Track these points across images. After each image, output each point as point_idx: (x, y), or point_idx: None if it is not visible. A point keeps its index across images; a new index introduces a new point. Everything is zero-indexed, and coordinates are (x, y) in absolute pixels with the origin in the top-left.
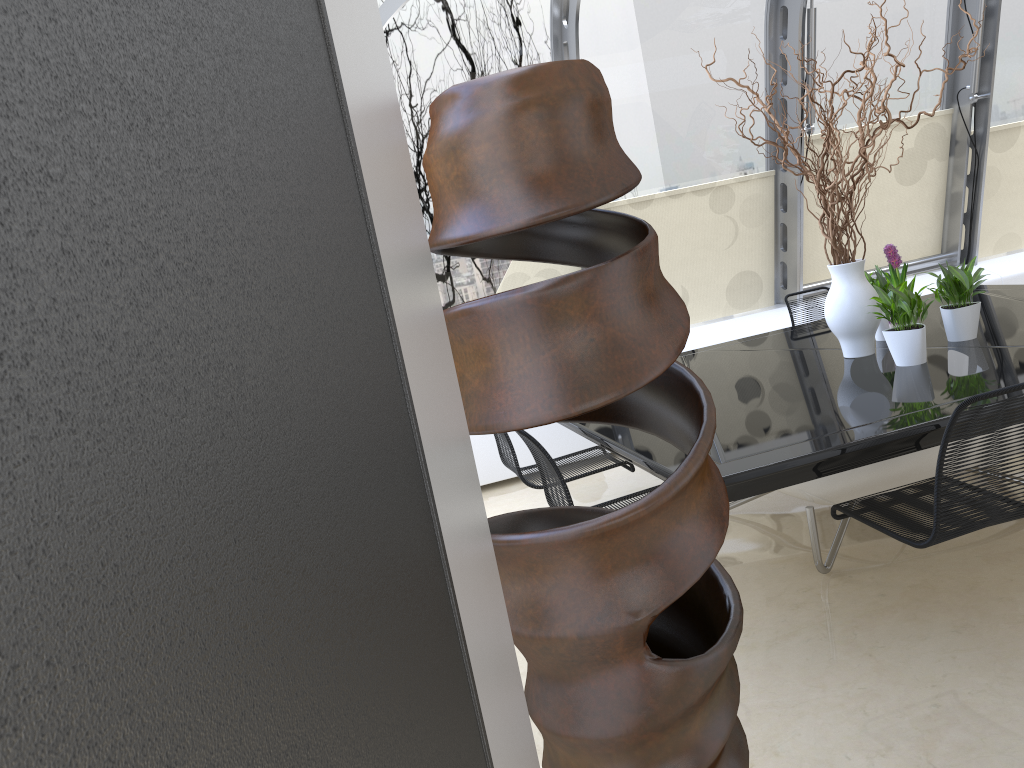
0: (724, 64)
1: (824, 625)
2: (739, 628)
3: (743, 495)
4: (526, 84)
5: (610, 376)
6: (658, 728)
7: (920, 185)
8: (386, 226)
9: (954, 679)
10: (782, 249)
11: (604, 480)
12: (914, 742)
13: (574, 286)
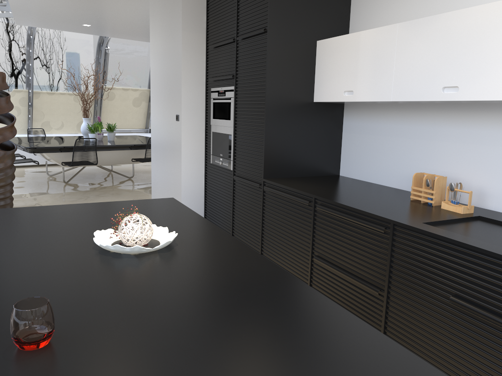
0: (82, 60)
1: (58, 188)
2: (15, 150)
3: (38, 152)
4: None
5: None
6: None
7: (140, 108)
8: None
9: (75, 192)
10: (95, 117)
11: (23, 170)
12: (60, 196)
13: None
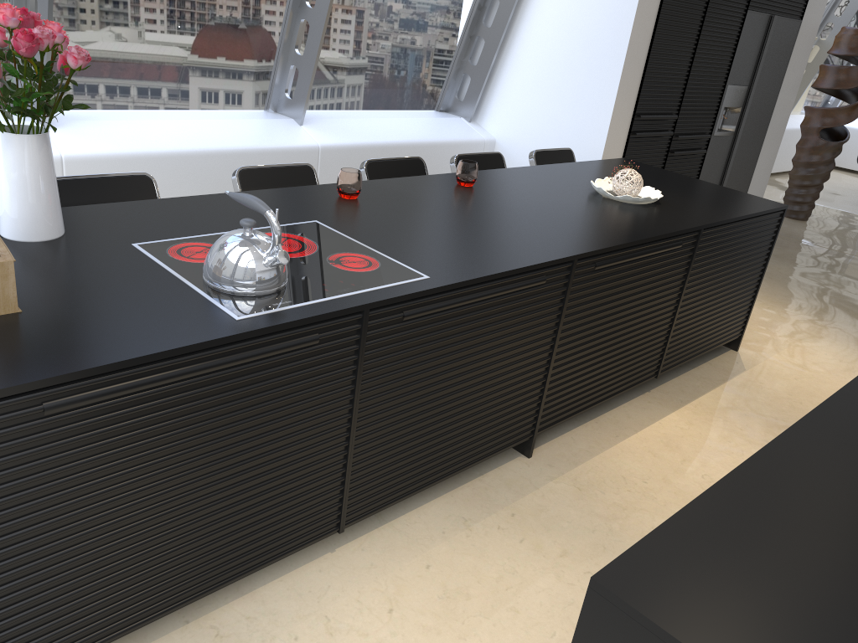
0: None
1: None
2: (839, 143)
3: None
4: (854, 31)
5: (838, 85)
6: (813, 149)
7: None
8: (799, 48)
9: None
10: None
11: None
12: None
13: (841, 68)
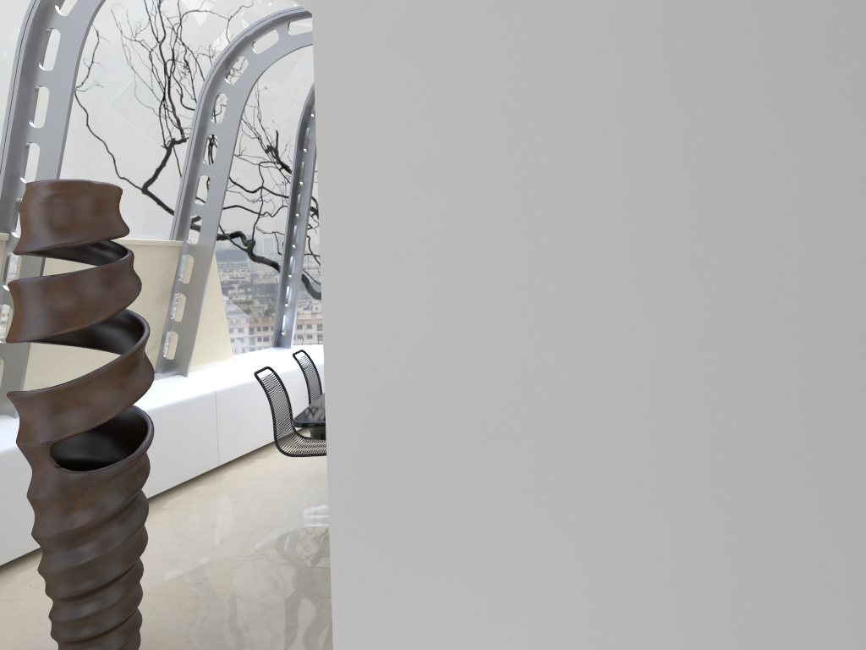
0: None
1: None
2: (116, 467)
3: None
4: (44, 188)
5: (47, 326)
6: (53, 500)
7: None
8: None
9: None
10: None
11: None
12: None
13: (39, 282)
